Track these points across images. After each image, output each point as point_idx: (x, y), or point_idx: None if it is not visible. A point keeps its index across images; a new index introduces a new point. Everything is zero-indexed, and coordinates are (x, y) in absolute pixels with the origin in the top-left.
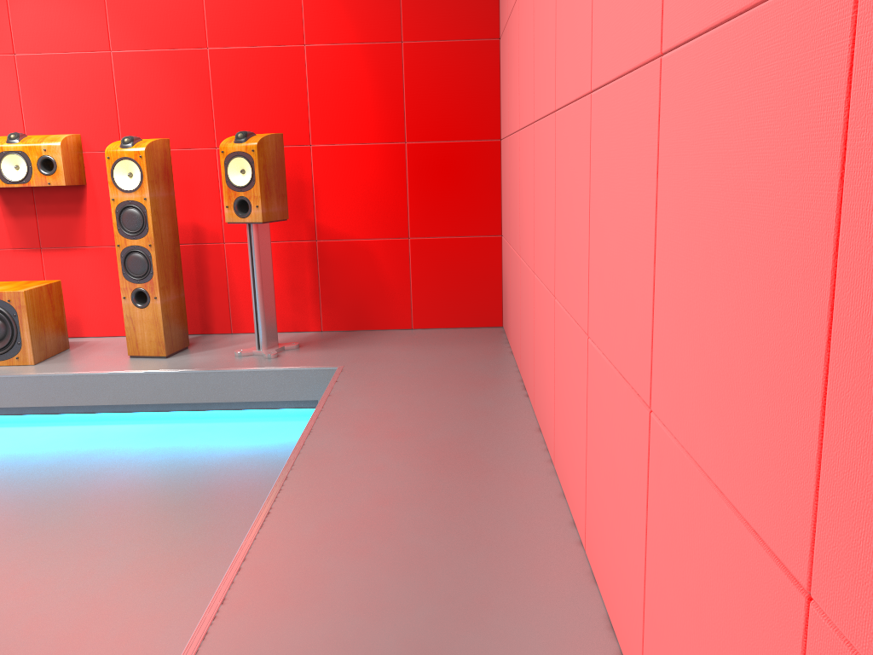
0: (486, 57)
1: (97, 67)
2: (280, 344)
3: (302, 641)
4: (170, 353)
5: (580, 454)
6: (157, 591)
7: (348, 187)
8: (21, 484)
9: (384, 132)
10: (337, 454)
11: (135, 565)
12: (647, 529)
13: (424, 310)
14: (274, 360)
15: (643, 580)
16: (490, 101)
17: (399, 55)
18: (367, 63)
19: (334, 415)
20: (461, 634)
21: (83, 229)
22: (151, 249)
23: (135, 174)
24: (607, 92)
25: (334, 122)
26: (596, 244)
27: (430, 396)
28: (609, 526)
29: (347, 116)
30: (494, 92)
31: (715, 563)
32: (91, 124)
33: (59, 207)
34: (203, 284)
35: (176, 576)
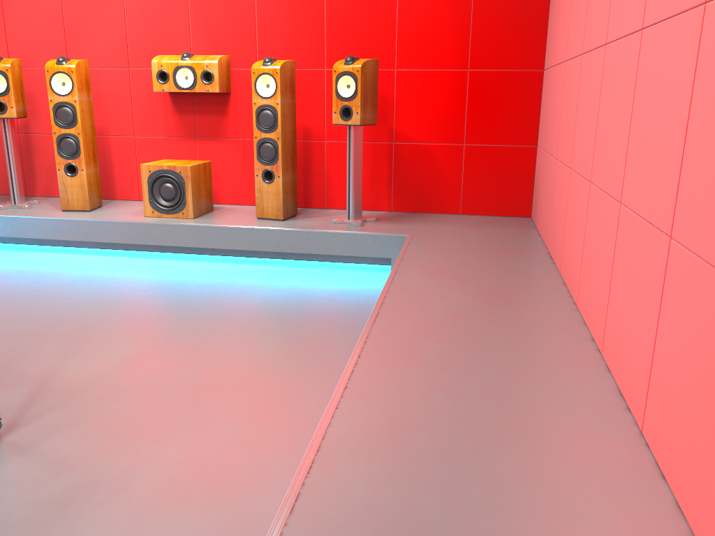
0: (538, 4)
1: (245, 6)
2: (363, 217)
3: (414, 380)
4: (285, 218)
5: (604, 288)
6: (297, 362)
7: (420, 102)
8: (193, 294)
9: (452, 61)
10: (417, 286)
11: (279, 346)
12: (659, 316)
13: (470, 201)
14: (360, 227)
15: (652, 351)
16: (538, 39)
17: (469, 0)
18: (444, 7)
19: (411, 264)
20: (518, 388)
21: (226, 126)
22: (278, 141)
23: (271, 85)
24: (657, 29)
25: (414, 52)
26: (635, 136)
27: (480, 257)
28: (626, 328)
29: (425, 47)
30: (542, 32)
31: (710, 315)
32: (237, 48)
33: (210, 108)
34: (307, 170)
35: (308, 355)
